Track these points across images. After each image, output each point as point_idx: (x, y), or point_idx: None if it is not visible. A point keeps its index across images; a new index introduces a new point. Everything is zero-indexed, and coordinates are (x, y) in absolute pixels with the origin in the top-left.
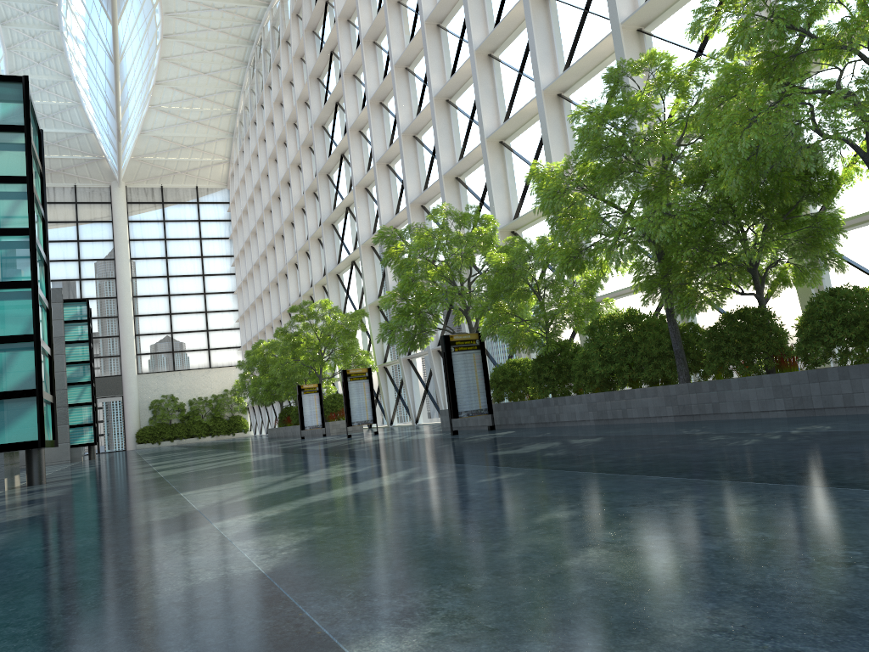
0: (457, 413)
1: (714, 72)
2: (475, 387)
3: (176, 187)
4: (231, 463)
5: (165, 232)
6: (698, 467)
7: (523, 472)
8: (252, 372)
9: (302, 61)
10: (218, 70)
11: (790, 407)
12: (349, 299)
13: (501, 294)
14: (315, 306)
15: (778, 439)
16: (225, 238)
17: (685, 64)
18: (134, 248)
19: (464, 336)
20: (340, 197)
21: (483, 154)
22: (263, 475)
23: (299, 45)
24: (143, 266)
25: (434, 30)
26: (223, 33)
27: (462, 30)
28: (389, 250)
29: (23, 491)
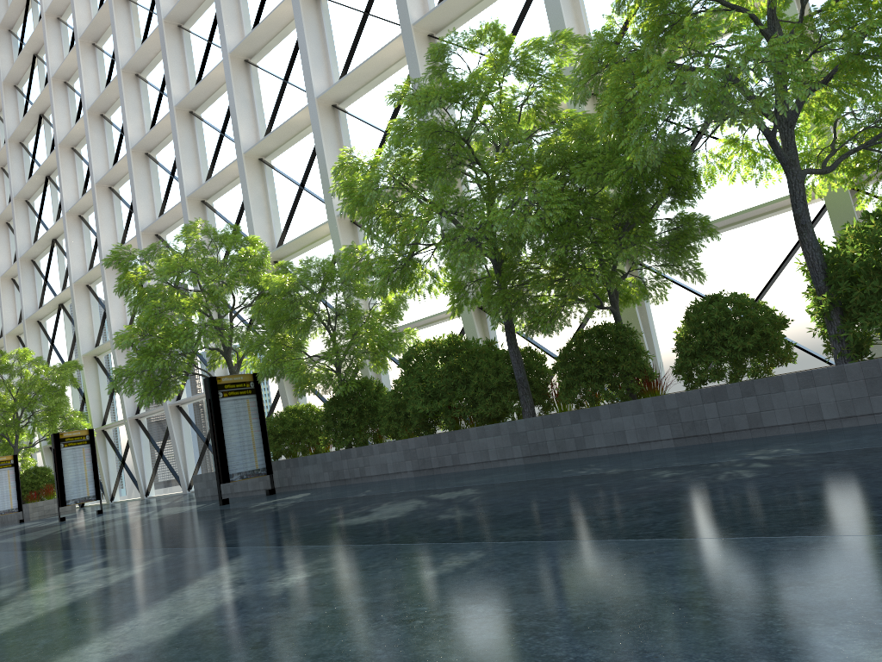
0: (228, 475)
1: (557, 56)
2: (250, 441)
3: None
4: None
5: None
6: (812, 513)
7: (476, 550)
8: None
9: None
10: None
11: (679, 434)
12: (54, 350)
13: (285, 323)
14: (10, 357)
15: (777, 467)
16: None
17: (528, 42)
18: None
19: (236, 378)
20: (44, 227)
21: (240, 171)
22: None
23: None
24: None
25: (175, 30)
26: None
27: (211, 31)
28: (126, 275)
29: None
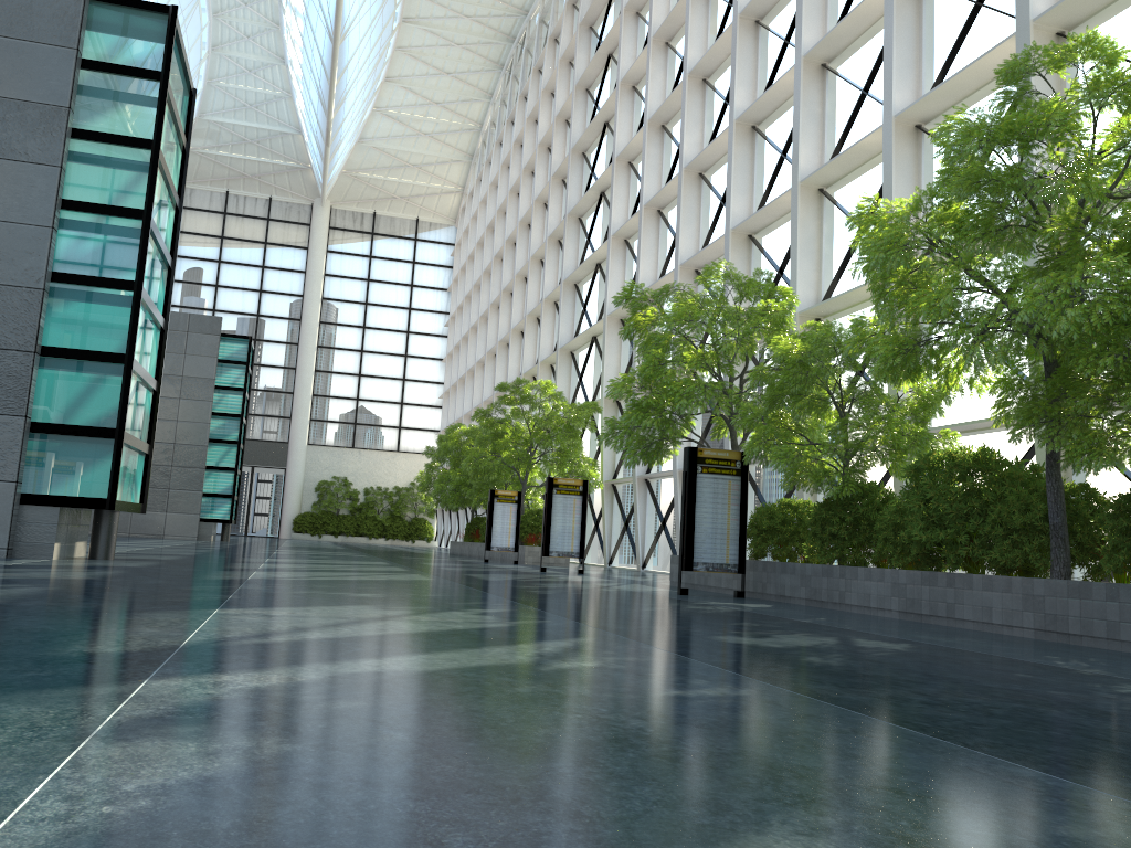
0: (692, 563)
1: None
2: (724, 530)
3: (392, 216)
4: (357, 577)
5: (369, 270)
6: (1119, 761)
7: (753, 689)
8: (442, 463)
9: (571, 66)
10: (465, 71)
11: None
12: (581, 386)
13: (783, 398)
14: (531, 388)
15: None
16: (442, 288)
17: None
18: (329, 285)
19: (720, 453)
20: (591, 249)
21: (792, 203)
22: (364, 605)
23: (569, 44)
24: (336, 309)
25: (751, 27)
26: (478, 23)
27: (789, 28)
28: (633, 317)
29: (65, 565)
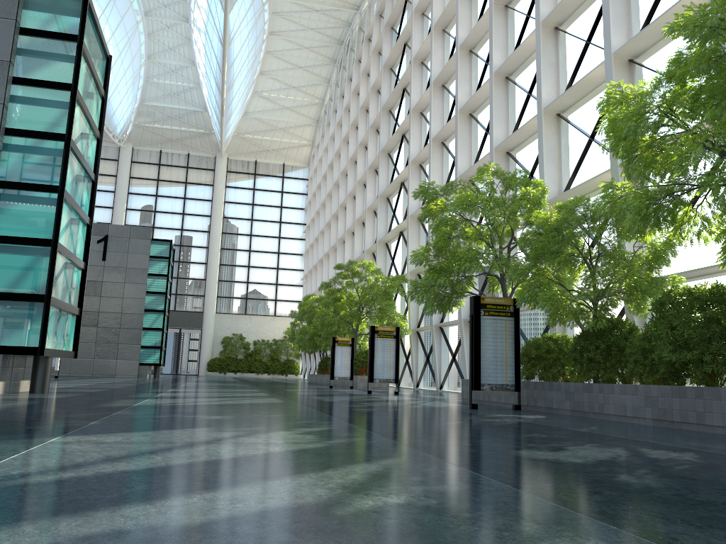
0: (479, 384)
1: None
2: (503, 358)
3: (267, 162)
4: (225, 401)
5: (253, 198)
6: None
7: (601, 540)
8: (301, 321)
9: (380, 55)
10: (311, 65)
11: None
12: (393, 266)
13: (545, 255)
14: (358, 266)
15: None
16: (301, 208)
17: None
18: (227, 209)
19: (497, 300)
20: (397, 173)
21: (538, 125)
22: (205, 427)
23: (378, 40)
24: (232, 224)
25: (502, 10)
26: (318, 33)
27: (529, 6)
28: (428, 206)
29: None
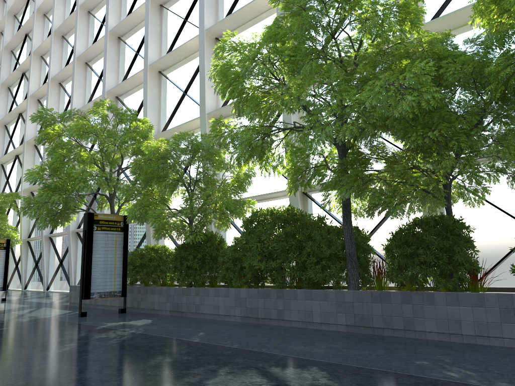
0: (90, 293)
1: None
2: (113, 268)
3: None
4: None
5: None
6: None
7: None
8: None
9: (4, 2)
10: None
11: None
12: (8, 184)
13: (155, 179)
14: None
15: None
16: None
17: None
18: None
19: (109, 216)
20: (16, 105)
21: (144, 77)
22: None
23: None
24: None
25: None
26: None
27: None
28: (45, 129)
29: None
